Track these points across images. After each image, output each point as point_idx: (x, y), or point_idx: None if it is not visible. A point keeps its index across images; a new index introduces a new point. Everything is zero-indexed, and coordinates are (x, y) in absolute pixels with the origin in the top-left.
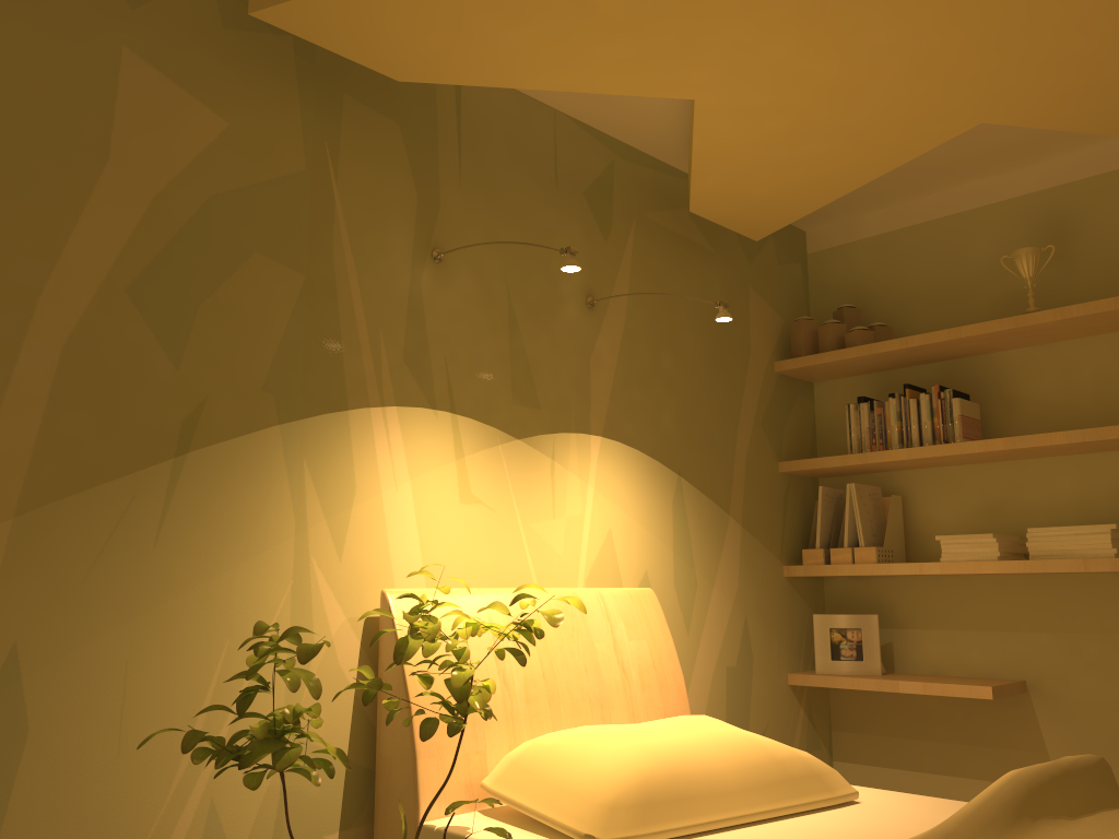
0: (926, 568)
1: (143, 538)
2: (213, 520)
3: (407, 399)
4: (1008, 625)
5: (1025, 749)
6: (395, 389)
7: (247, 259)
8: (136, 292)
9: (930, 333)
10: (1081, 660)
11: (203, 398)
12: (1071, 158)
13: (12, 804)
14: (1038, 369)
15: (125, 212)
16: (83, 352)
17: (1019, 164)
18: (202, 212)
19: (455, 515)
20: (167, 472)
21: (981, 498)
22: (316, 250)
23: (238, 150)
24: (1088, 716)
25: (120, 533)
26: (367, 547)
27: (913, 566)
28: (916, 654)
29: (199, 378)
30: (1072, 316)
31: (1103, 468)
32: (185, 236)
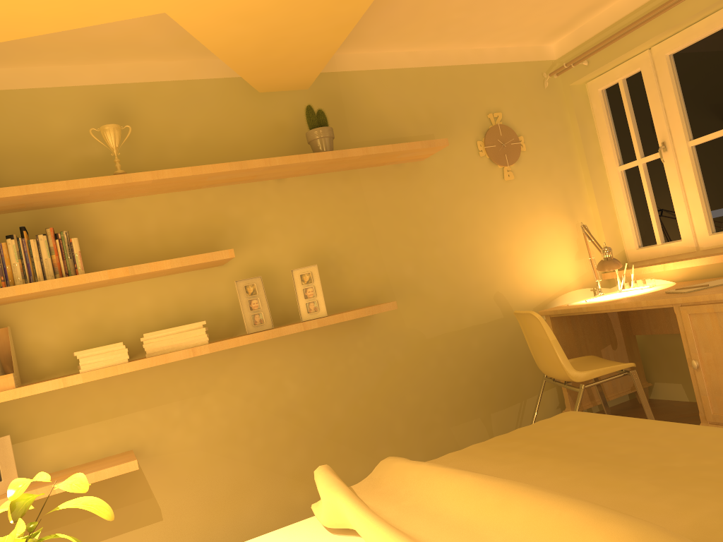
0: (69, 381)
1: None
2: None
3: None
4: (115, 412)
5: (138, 501)
6: None
7: None
8: None
9: (50, 183)
10: (170, 422)
11: None
12: (124, 66)
13: None
14: (117, 218)
15: None
16: None
17: (88, 60)
18: None
19: None
20: None
21: (82, 319)
22: None
23: None
24: (179, 459)
25: None
26: None
27: (56, 382)
28: (37, 460)
29: None
30: (165, 177)
31: (170, 286)
32: None
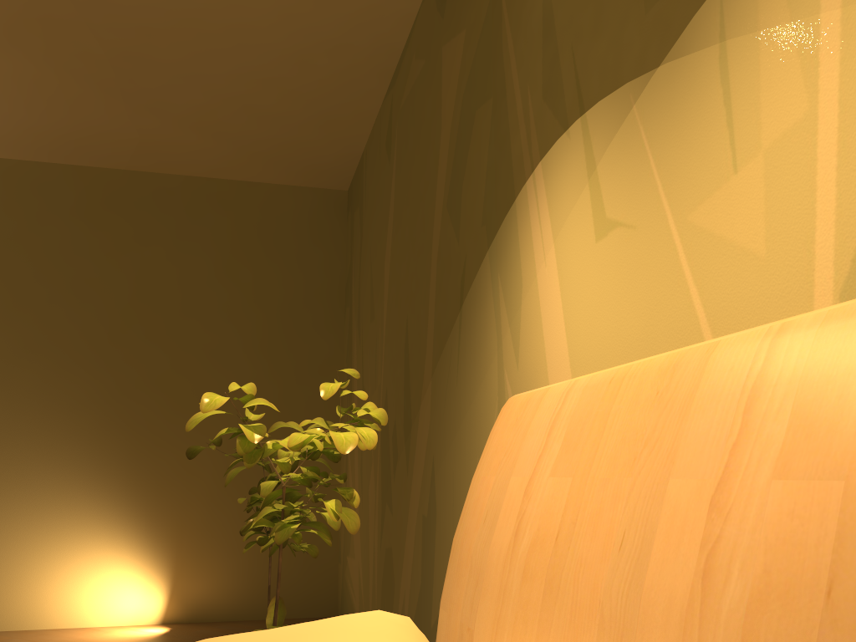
0: None
1: (454, 378)
2: (470, 354)
3: (546, 143)
4: None
5: None
6: (539, 141)
7: (473, 123)
8: (448, 203)
9: None
10: None
11: (465, 256)
12: None
13: (434, 559)
14: None
15: (445, 154)
16: (440, 261)
17: None
18: (461, 114)
19: (591, 264)
20: (458, 324)
21: None
22: (495, 64)
23: (468, 41)
24: None
25: (449, 377)
26: (531, 347)
27: None
28: None
29: (464, 242)
30: None
31: None
32: (457, 141)
